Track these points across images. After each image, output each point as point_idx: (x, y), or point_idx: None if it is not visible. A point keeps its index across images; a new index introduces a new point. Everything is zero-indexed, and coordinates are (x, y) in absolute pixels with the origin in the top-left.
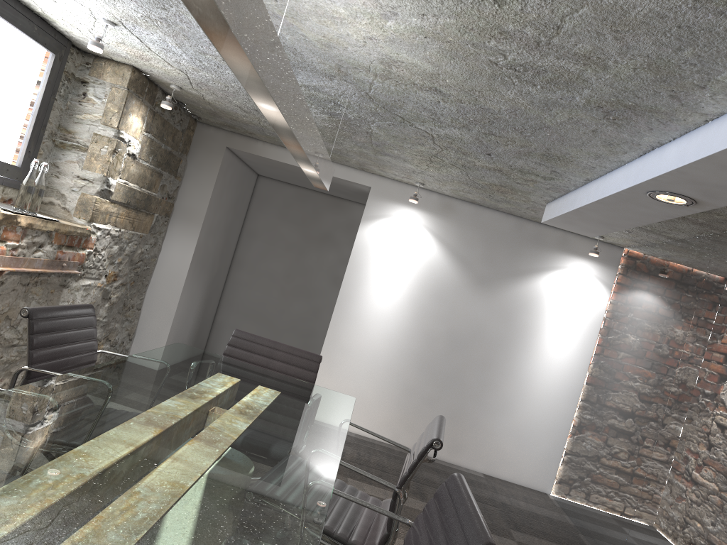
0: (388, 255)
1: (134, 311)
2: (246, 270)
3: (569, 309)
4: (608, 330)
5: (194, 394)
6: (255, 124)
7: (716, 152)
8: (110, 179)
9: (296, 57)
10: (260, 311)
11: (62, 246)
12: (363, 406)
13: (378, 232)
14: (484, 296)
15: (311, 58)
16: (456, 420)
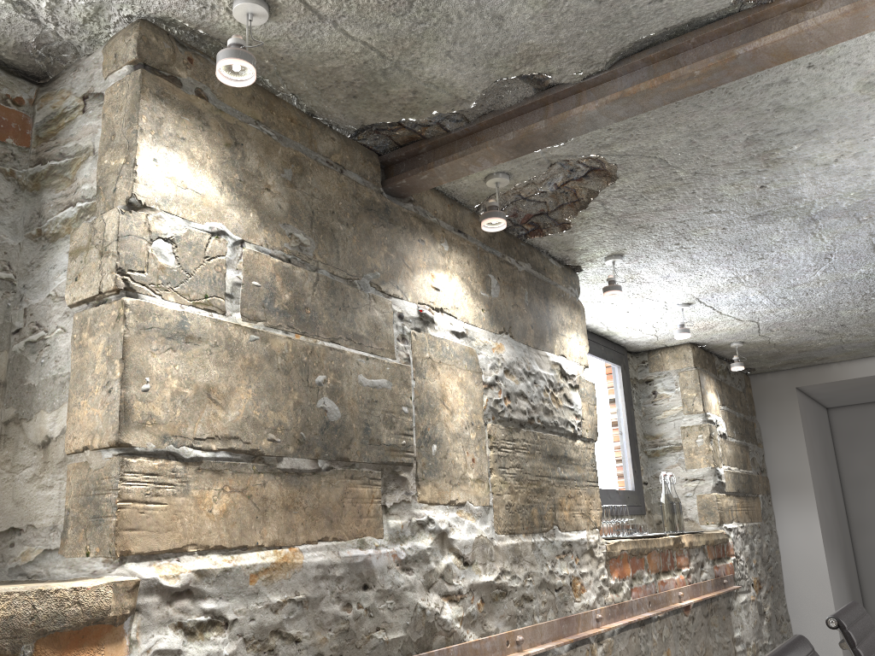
0: None
1: (785, 623)
2: (873, 531)
3: None
4: None
5: None
6: (834, 344)
7: None
8: (718, 469)
9: None
10: None
11: (713, 560)
12: None
13: None
14: None
15: None
16: None
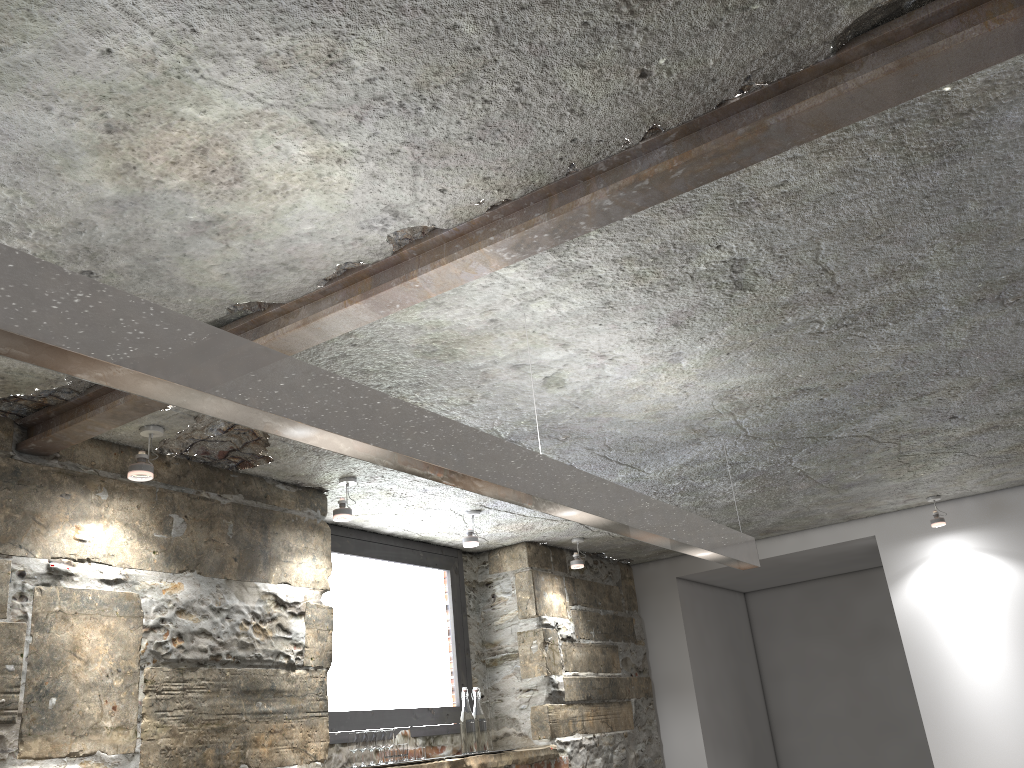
0: (955, 615)
1: None
2: (793, 728)
3: None
4: None
5: None
6: None
7: None
8: (553, 677)
9: (645, 443)
10: None
11: None
12: None
13: (920, 589)
14: None
15: (658, 435)
16: None
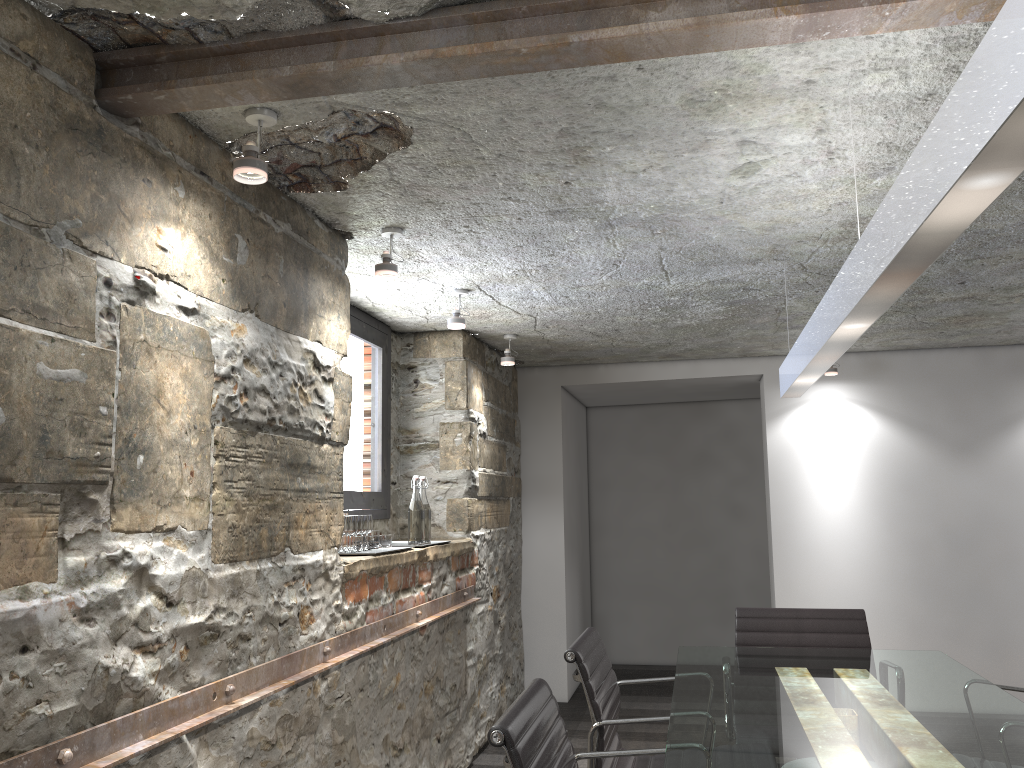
0: (819, 454)
1: (517, 630)
2: (611, 534)
3: None
4: None
5: (806, 698)
6: (604, 346)
7: None
8: (474, 472)
9: (715, 253)
10: (647, 583)
11: (456, 571)
12: None
13: (793, 428)
14: (973, 467)
15: (737, 249)
16: (1003, 651)
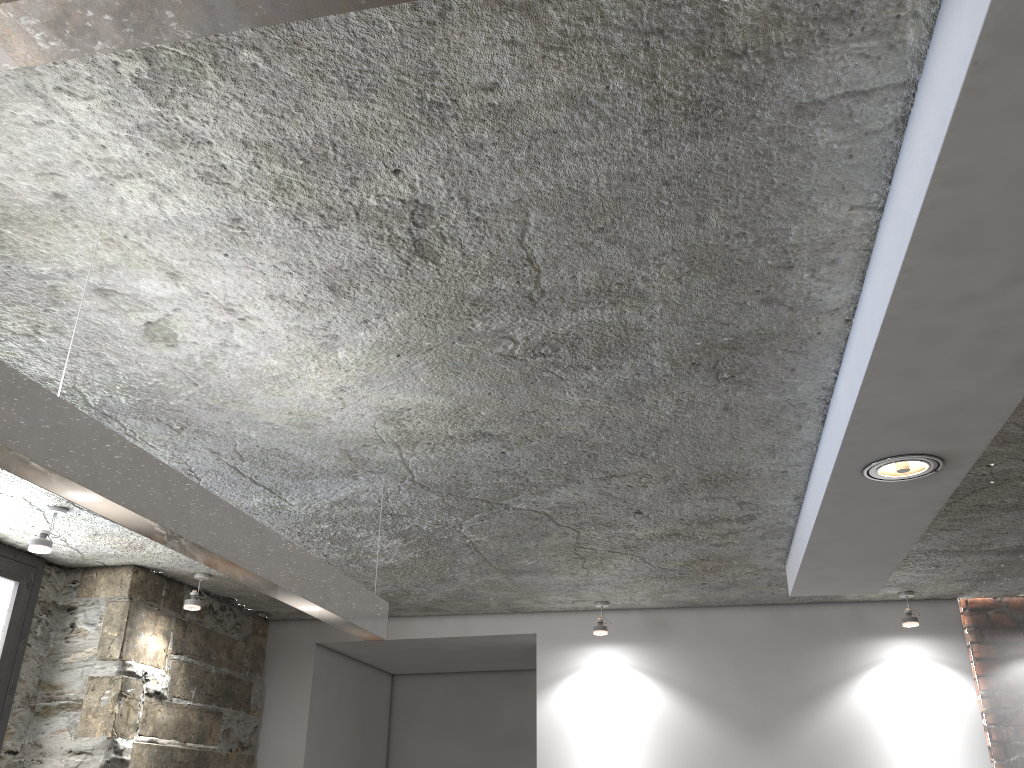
0: (595, 733)
1: None
2: None
3: (920, 729)
4: (999, 745)
5: None
6: None
7: (873, 352)
8: (119, 741)
9: (288, 461)
10: None
11: None
12: None
13: (567, 700)
14: (771, 753)
15: (305, 454)
16: None
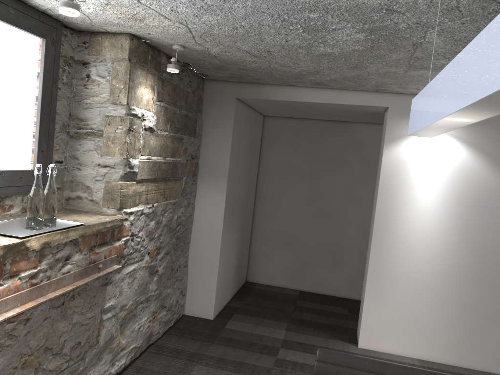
0: (420, 174)
1: (182, 270)
2: (268, 202)
3: None
4: None
5: None
6: (265, 68)
7: None
8: (131, 160)
9: None
10: (288, 236)
11: (93, 247)
12: (420, 330)
13: (404, 152)
14: None
15: None
16: None
